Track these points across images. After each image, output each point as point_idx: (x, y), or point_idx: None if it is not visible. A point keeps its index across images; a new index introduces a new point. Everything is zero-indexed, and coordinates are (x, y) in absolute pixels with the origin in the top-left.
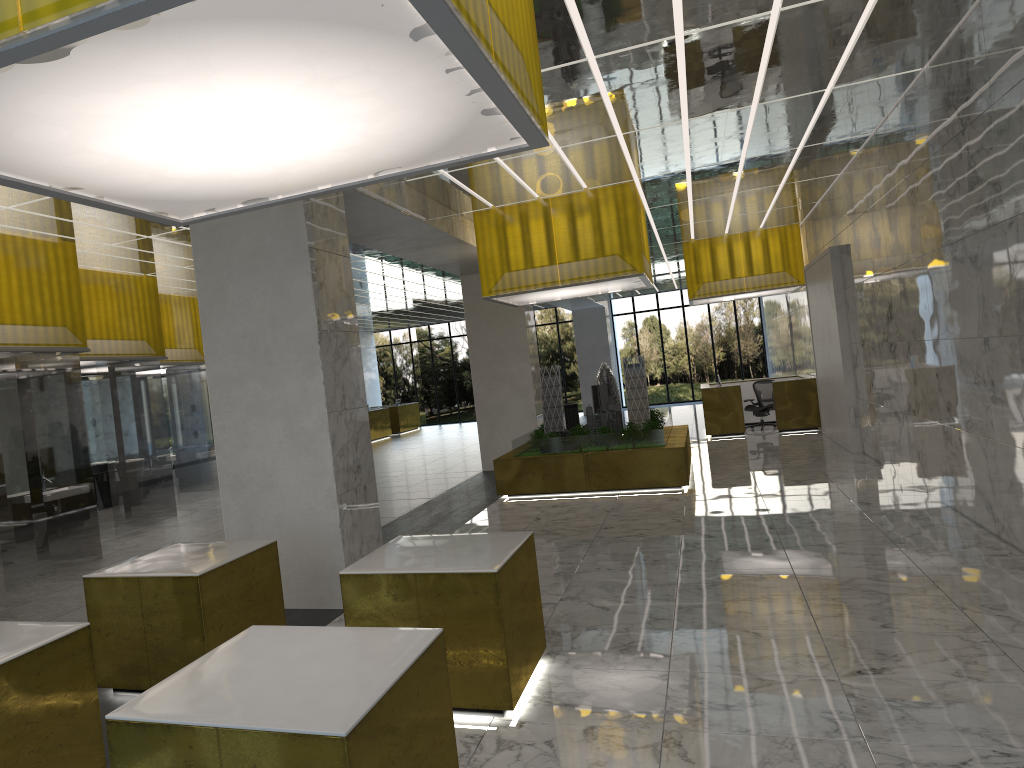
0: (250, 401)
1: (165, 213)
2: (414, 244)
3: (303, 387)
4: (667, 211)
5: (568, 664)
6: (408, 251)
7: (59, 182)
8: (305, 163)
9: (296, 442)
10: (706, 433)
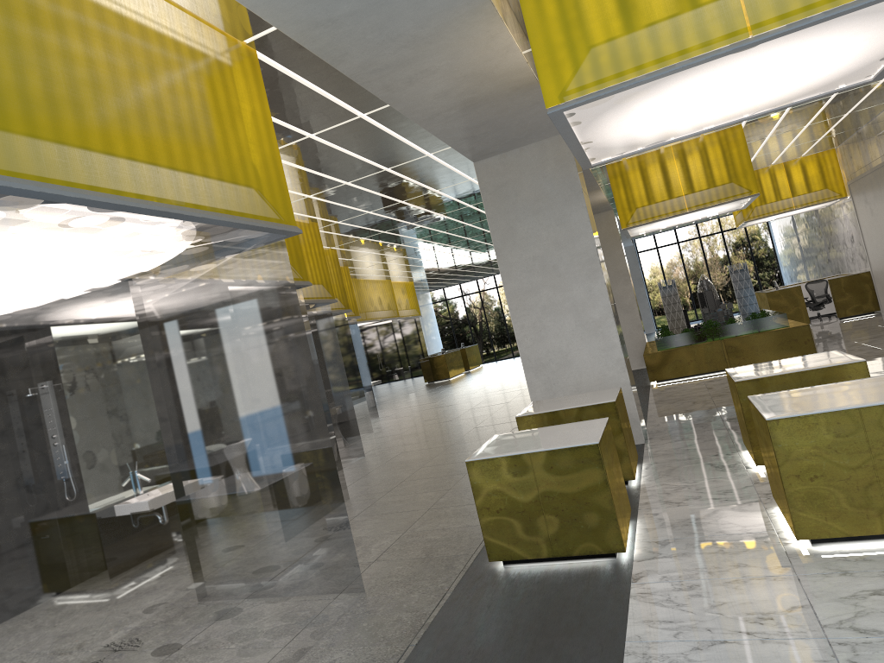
0: (544, 305)
1: (593, 159)
2: None
3: (588, 288)
4: None
5: None
6: None
7: (590, 138)
8: (732, 109)
9: (586, 329)
10: None
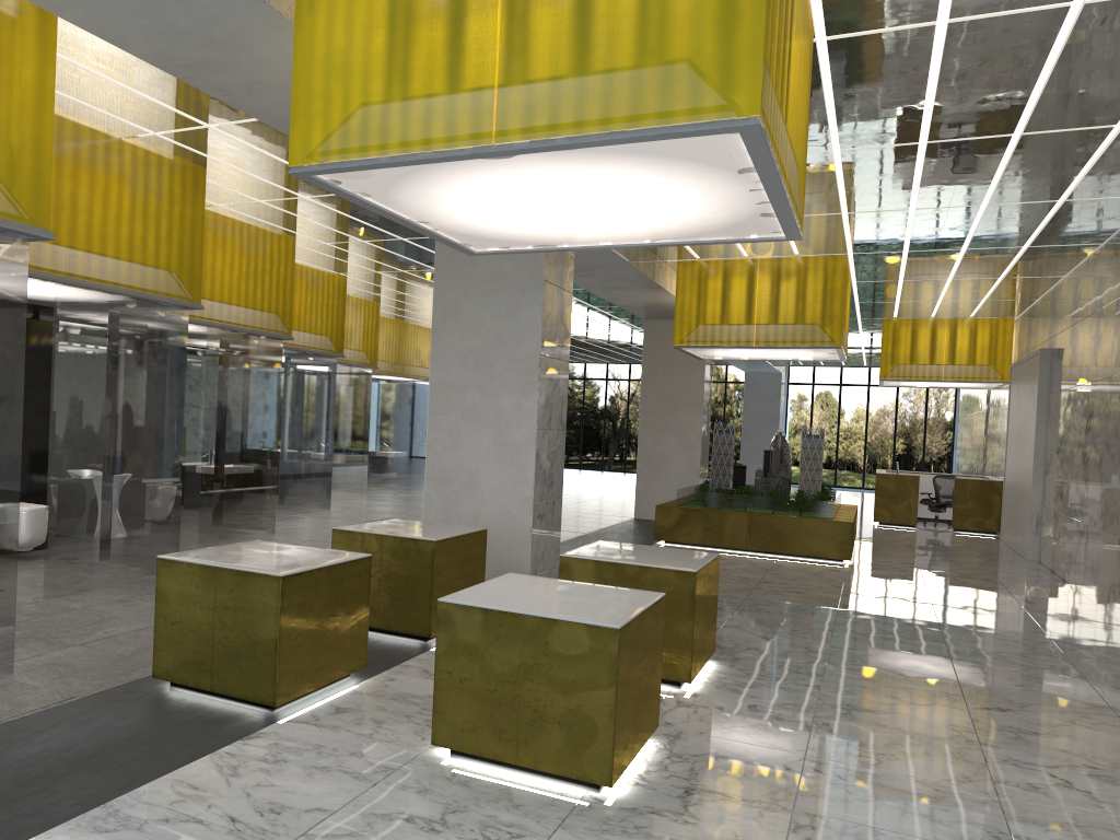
0: (466, 408)
1: (469, 245)
2: (614, 284)
3: (518, 403)
4: (874, 287)
5: (733, 667)
6: (605, 289)
7: (419, 217)
8: (605, 228)
9: (503, 450)
10: (874, 519)
